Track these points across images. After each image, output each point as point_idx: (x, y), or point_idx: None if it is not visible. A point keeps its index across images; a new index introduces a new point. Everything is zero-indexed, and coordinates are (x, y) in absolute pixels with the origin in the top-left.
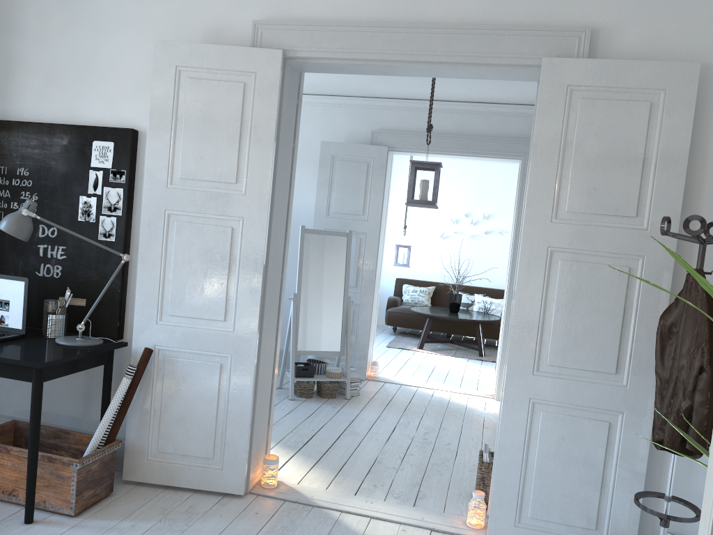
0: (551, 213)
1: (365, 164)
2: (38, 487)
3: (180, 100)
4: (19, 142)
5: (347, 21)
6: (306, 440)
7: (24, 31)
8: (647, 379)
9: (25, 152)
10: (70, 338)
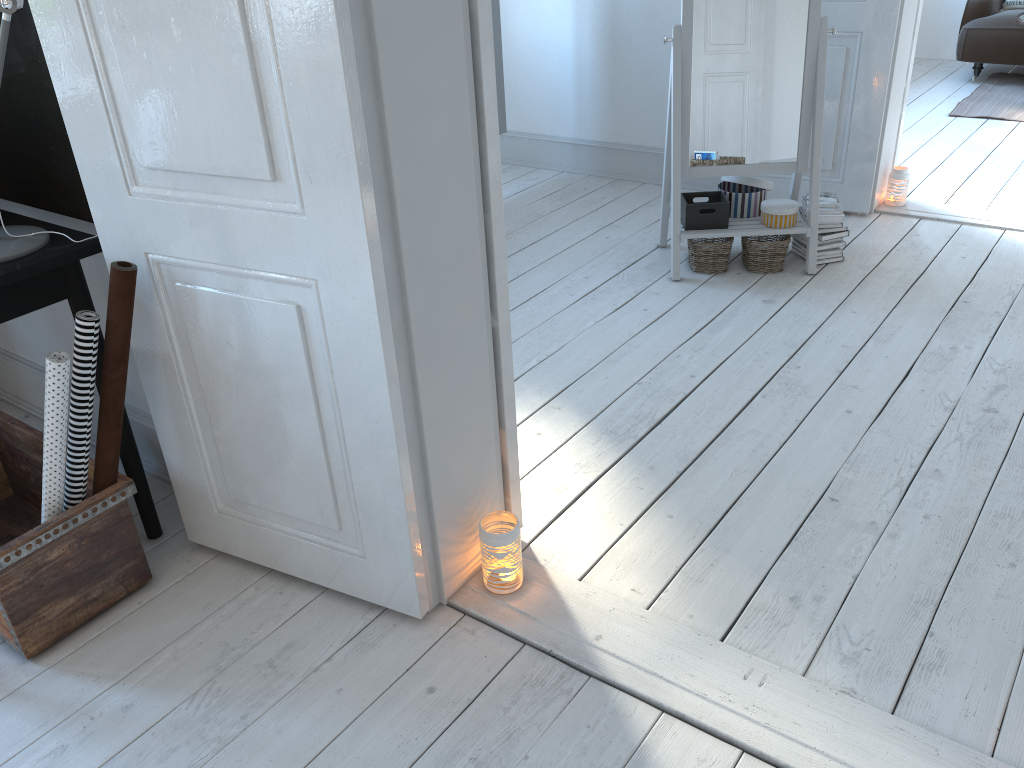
0: None
1: None
2: None
3: None
4: None
5: None
6: (662, 413)
7: None
8: None
9: None
10: None
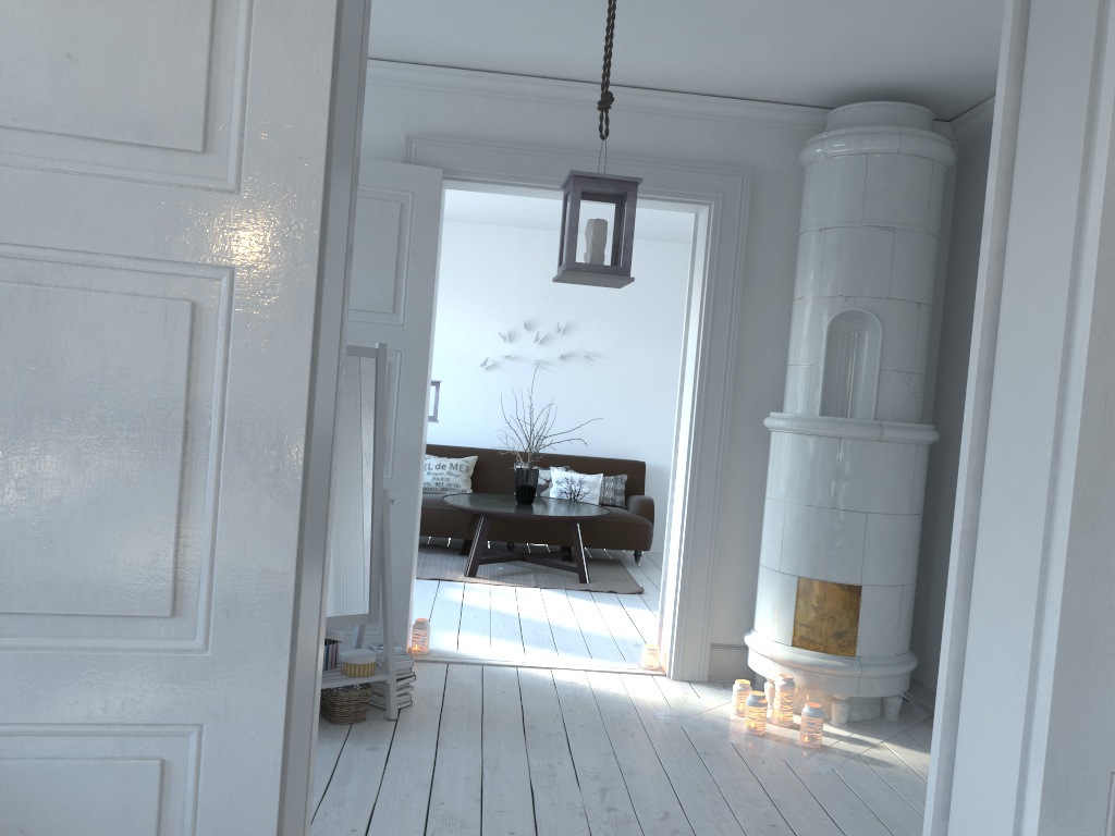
0: None
1: (397, 205)
2: None
3: None
4: None
5: None
6: None
7: None
8: None
9: None
10: None
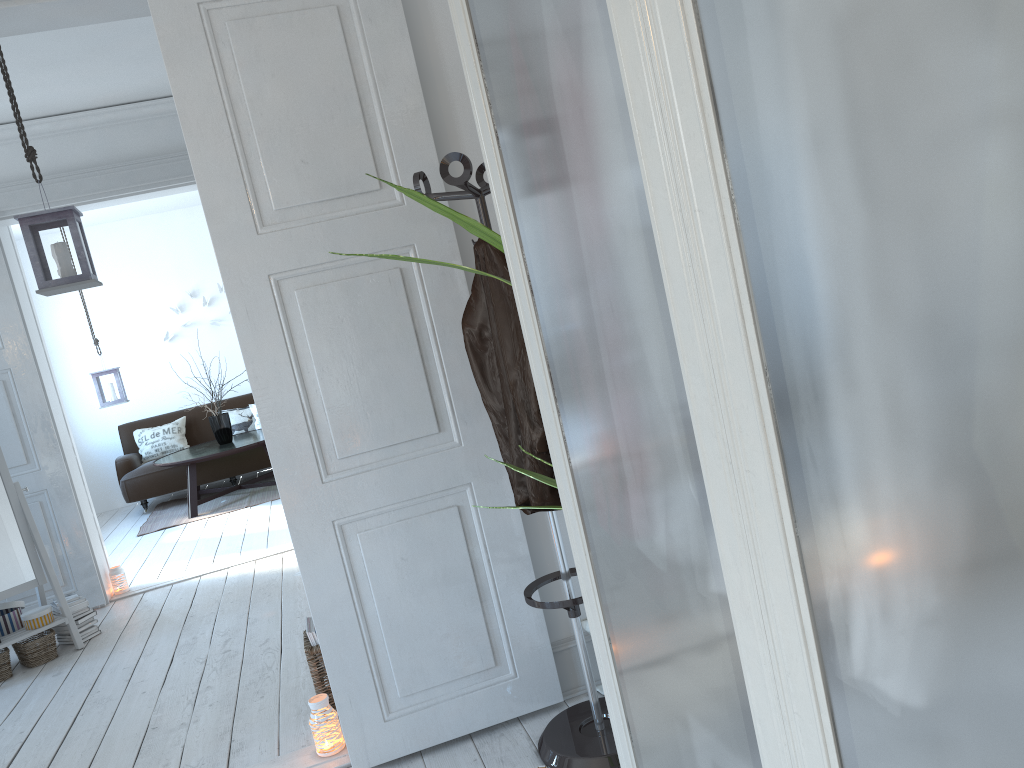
0: (253, 220)
1: None
2: None
3: None
4: None
5: None
6: (10, 758)
7: None
8: (483, 422)
9: None
10: None
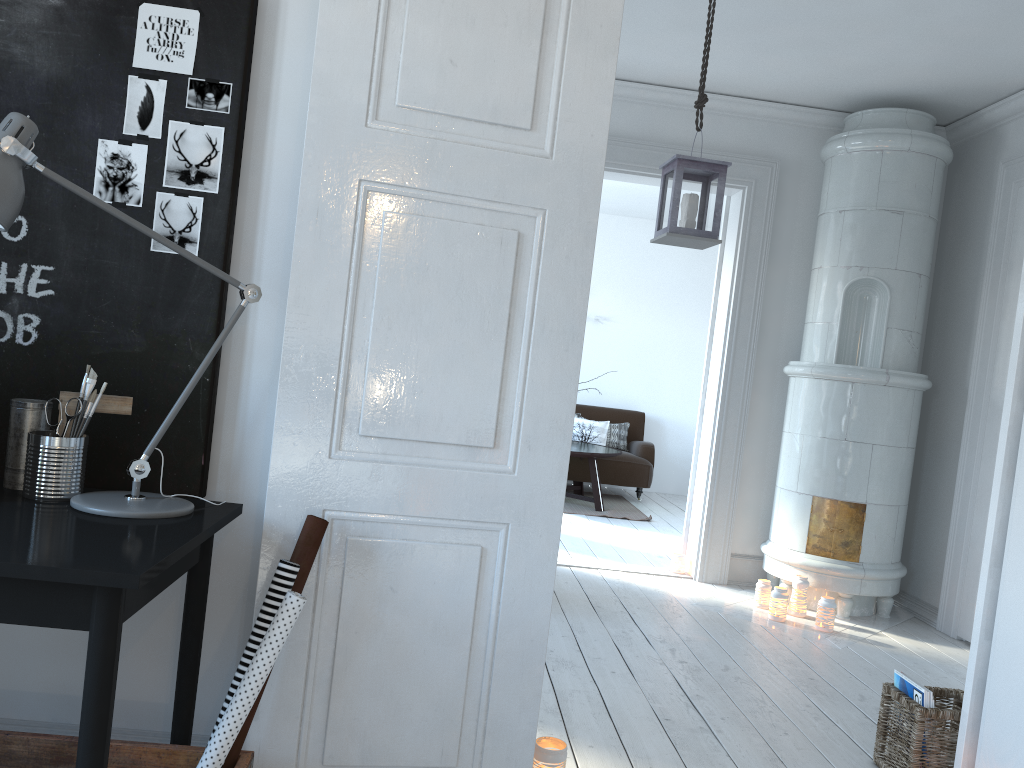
0: None
1: None
2: None
3: None
4: None
5: None
6: None
7: None
8: None
9: None
10: (114, 499)
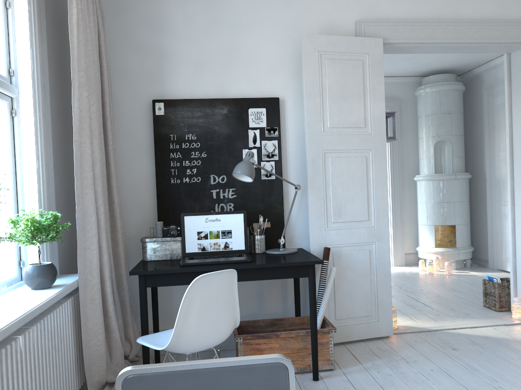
0: None
1: None
2: (303, 356)
3: (323, 74)
4: (185, 115)
5: (414, 19)
6: None
7: (173, 31)
8: None
9: (191, 121)
10: (278, 250)
